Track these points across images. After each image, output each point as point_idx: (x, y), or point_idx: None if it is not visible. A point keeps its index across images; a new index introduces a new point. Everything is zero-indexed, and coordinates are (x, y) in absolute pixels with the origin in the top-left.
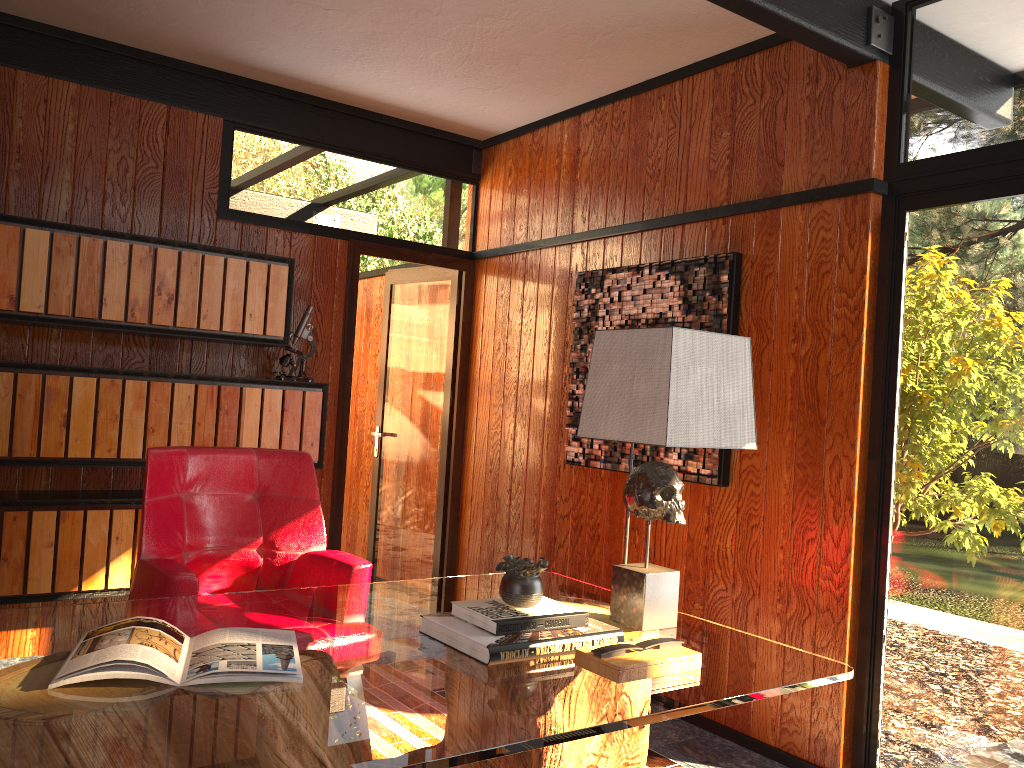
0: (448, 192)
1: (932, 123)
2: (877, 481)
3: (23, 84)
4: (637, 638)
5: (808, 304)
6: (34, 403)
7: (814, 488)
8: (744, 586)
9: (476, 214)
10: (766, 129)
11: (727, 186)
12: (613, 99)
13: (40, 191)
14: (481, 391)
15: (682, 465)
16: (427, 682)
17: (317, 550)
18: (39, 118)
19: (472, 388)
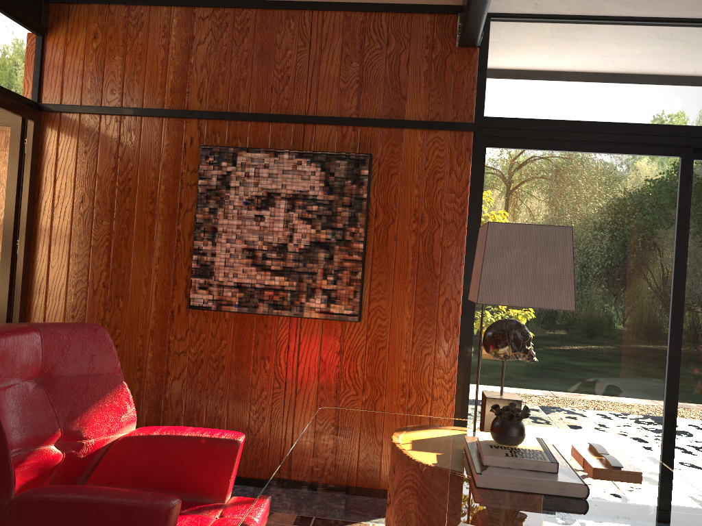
0: (20, 37)
1: (503, 96)
2: (467, 313)
3: None
4: None
5: (426, 198)
6: None
7: (430, 320)
8: (373, 390)
9: (42, 66)
10: (392, 70)
11: (357, 103)
12: (238, 5)
13: None
14: (55, 241)
15: (325, 308)
16: None
17: (128, 430)
18: None
19: (40, 237)
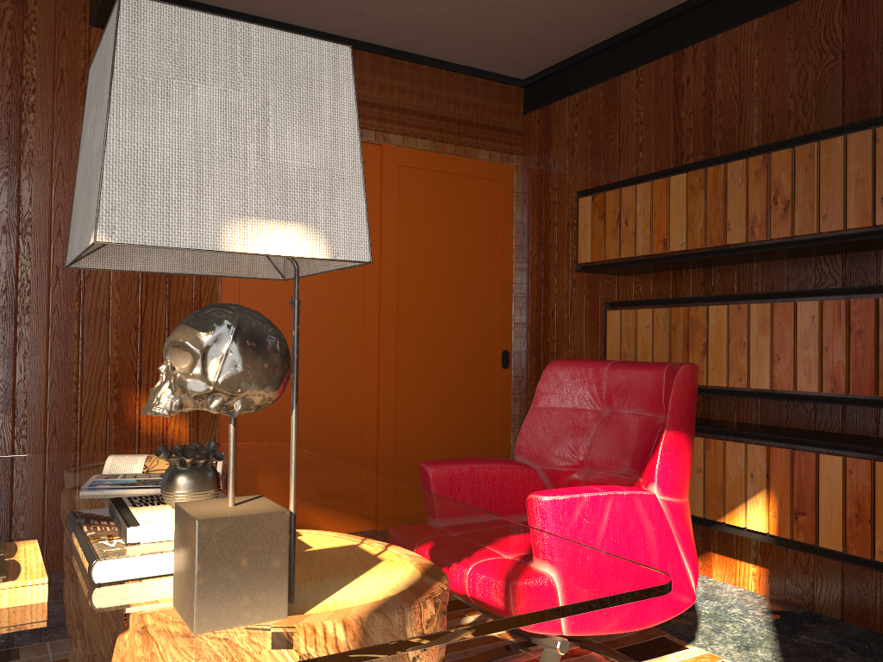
0: None
1: None
2: None
3: (719, 46)
4: (133, 599)
5: None
6: (682, 334)
7: None
8: None
9: None
10: None
11: None
12: None
13: (736, 135)
14: None
15: None
16: (41, 517)
17: (651, 490)
18: (732, 69)
19: None
